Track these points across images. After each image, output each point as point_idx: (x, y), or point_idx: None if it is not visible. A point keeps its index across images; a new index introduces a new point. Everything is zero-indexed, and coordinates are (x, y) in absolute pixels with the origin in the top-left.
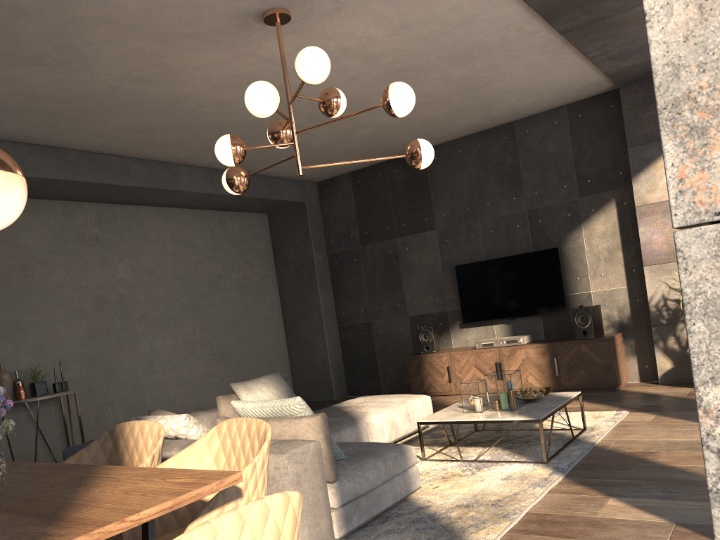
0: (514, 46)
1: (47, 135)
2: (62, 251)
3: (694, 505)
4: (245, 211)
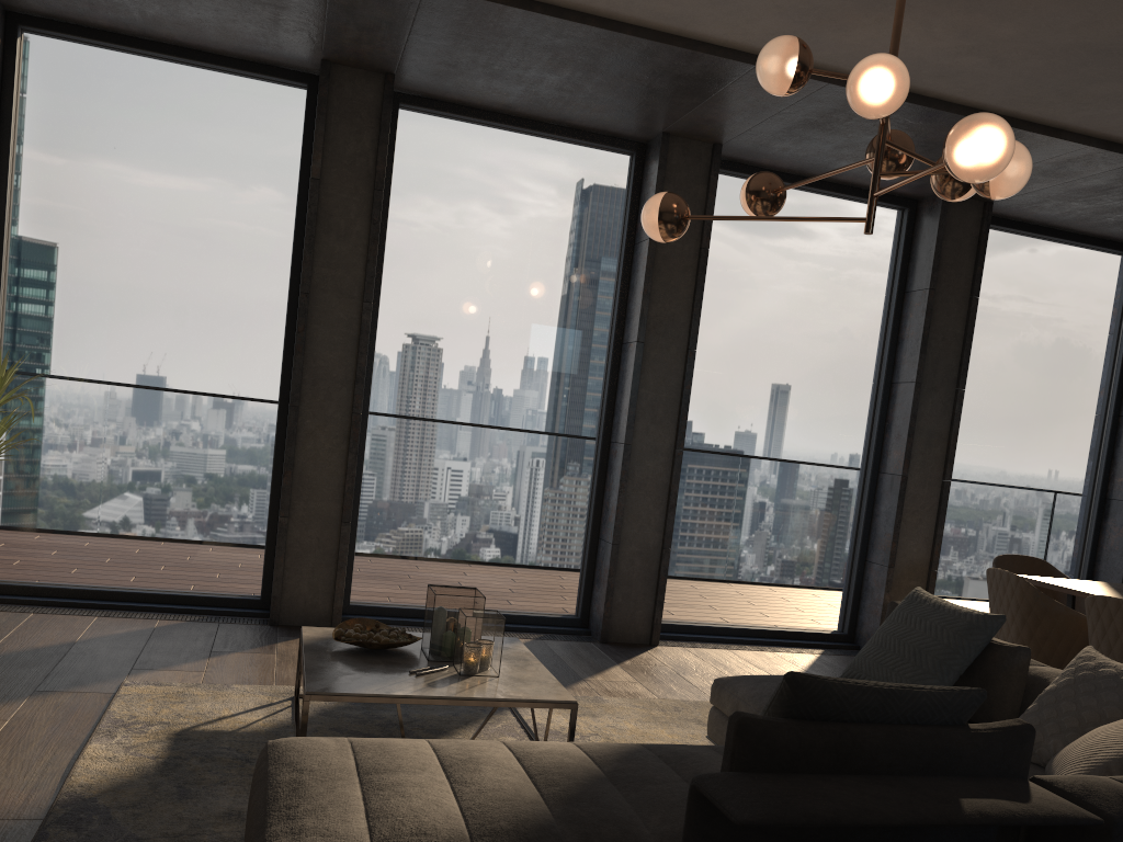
0: None
1: None
2: None
3: (573, 659)
4: None
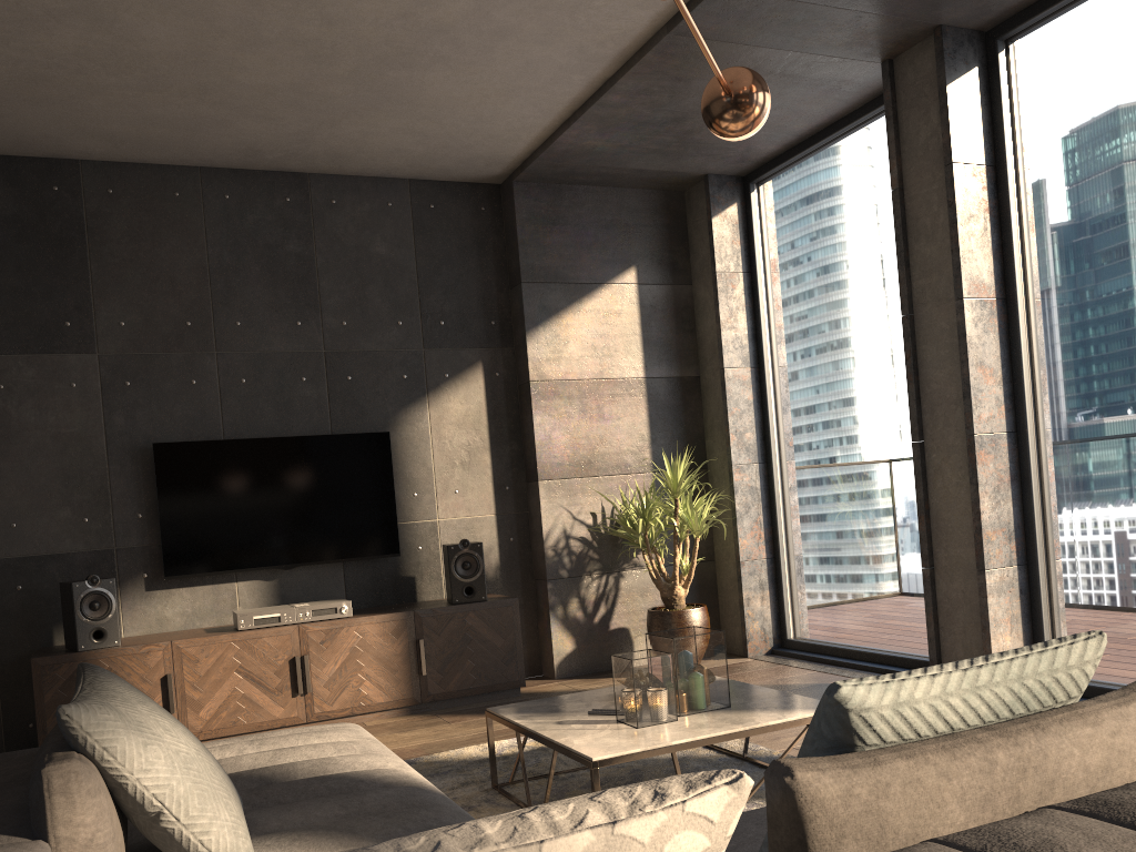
0: (591, 10)
1: None
2: None
3: None
4: None
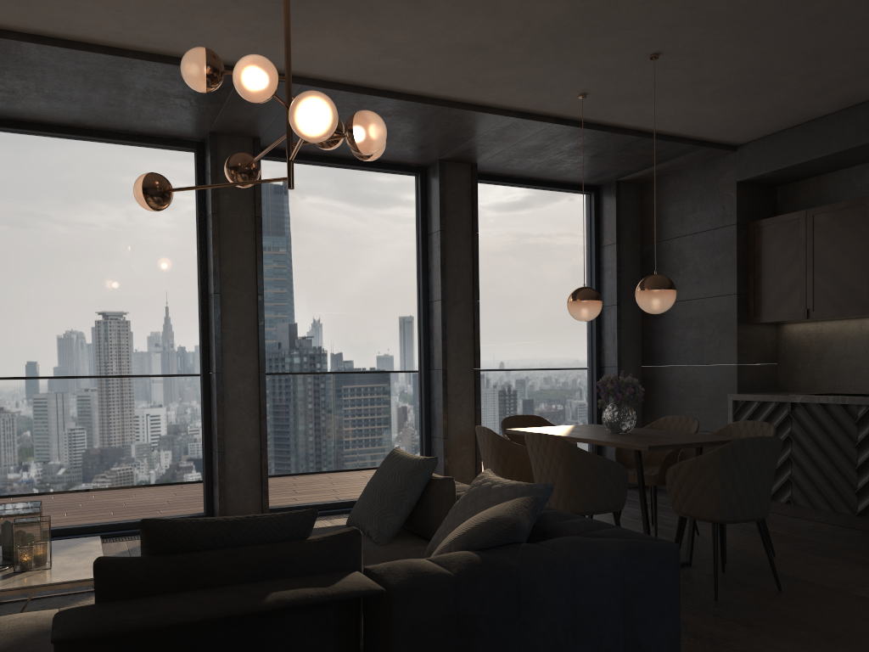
0: None
1: None
2: None
3: None
4: None
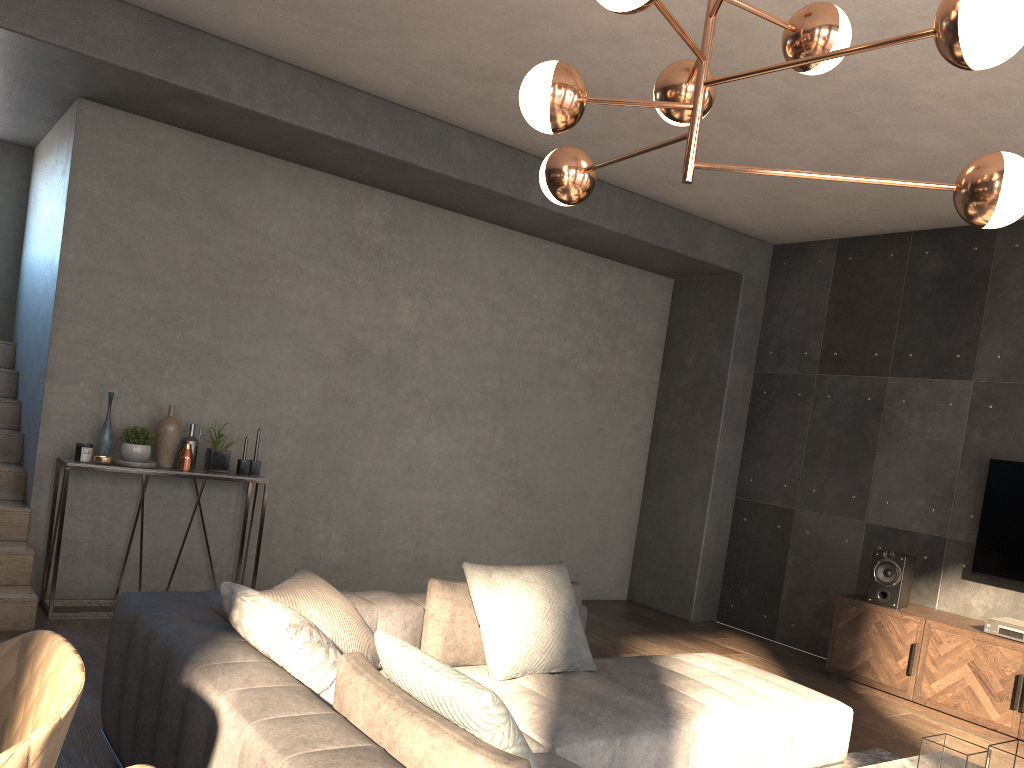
0: None
1: (320, 54)
2: (320, 257)
3: None
4: (637, 266)
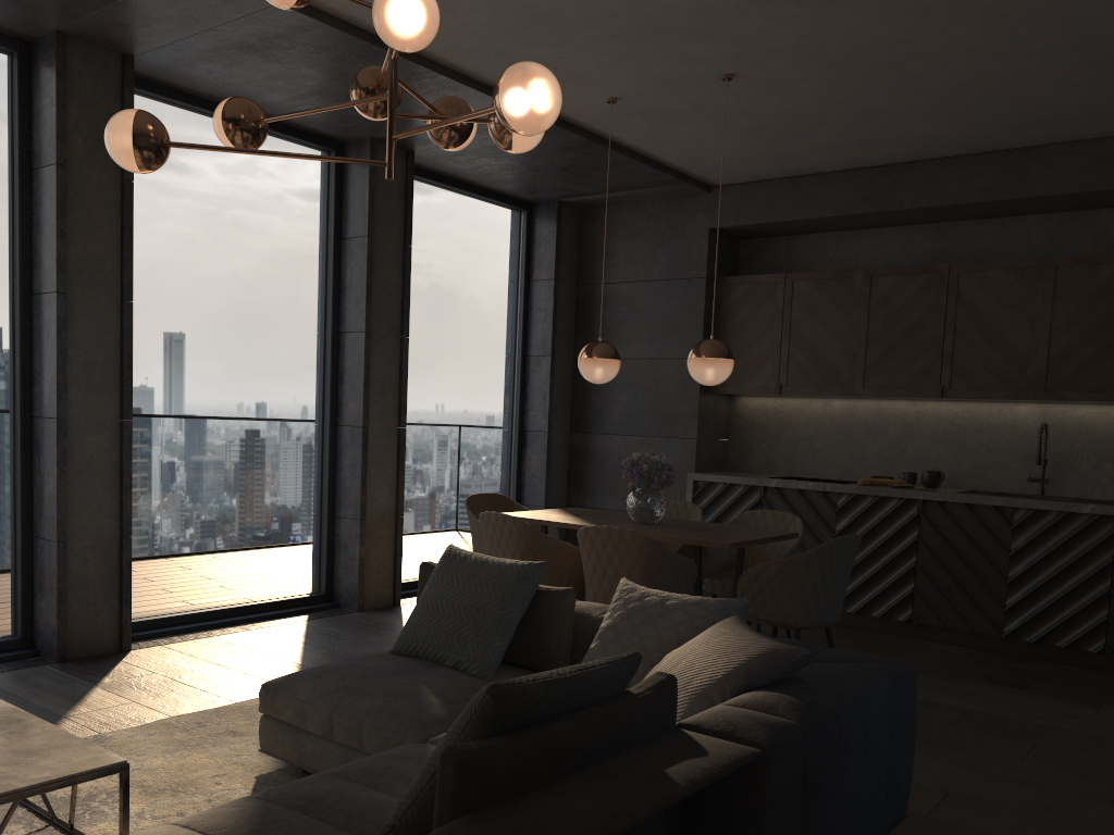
0: None
1: None
2: None
3: (35, 693)
4: None
